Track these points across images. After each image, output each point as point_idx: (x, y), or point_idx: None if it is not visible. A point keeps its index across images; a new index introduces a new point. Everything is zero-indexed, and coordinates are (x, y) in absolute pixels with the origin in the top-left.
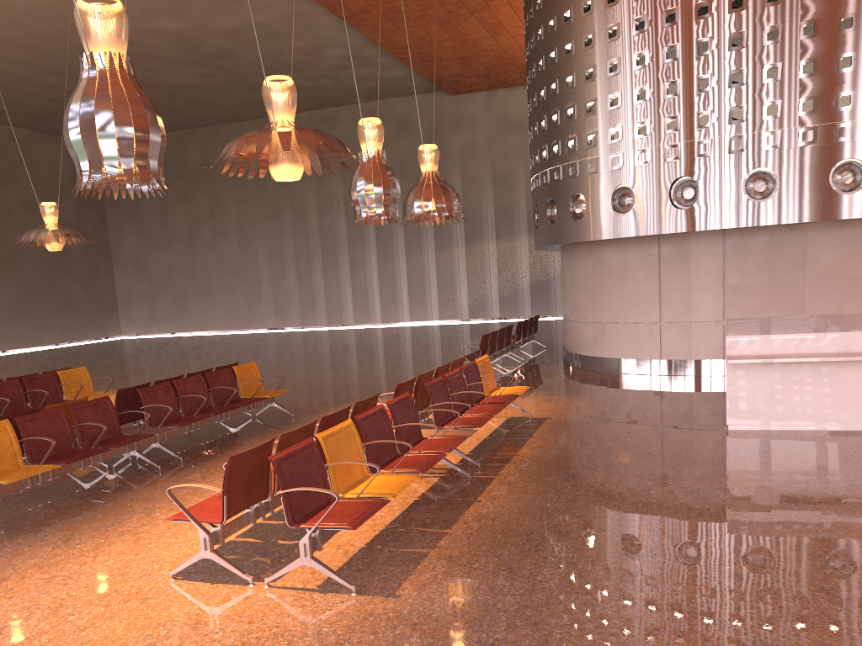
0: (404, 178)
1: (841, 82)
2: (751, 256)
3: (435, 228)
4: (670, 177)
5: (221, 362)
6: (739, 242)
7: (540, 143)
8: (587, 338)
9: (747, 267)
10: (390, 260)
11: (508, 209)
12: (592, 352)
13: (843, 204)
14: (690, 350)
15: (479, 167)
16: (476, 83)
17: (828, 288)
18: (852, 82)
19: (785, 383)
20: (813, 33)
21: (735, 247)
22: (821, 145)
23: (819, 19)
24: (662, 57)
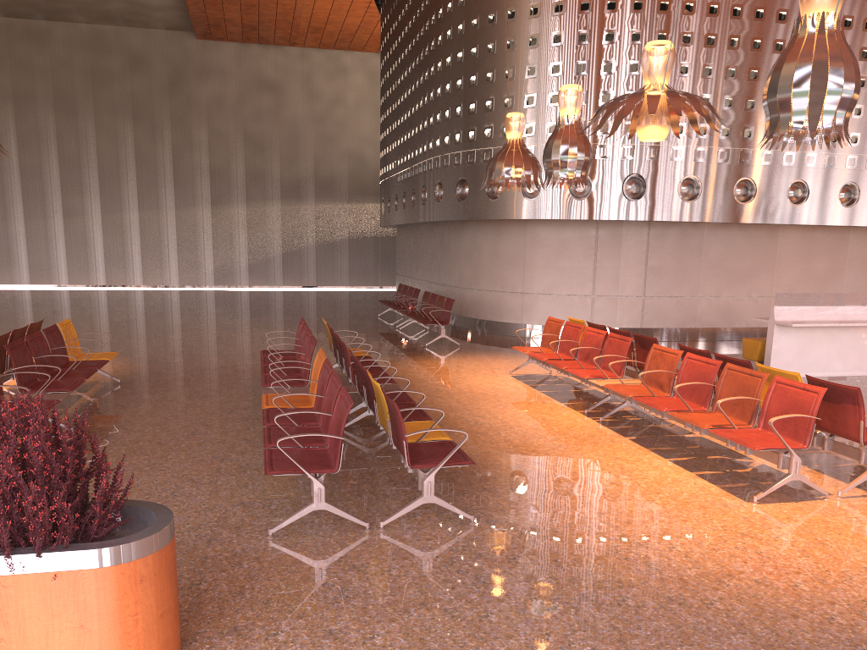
0: (138, 122)
1: (746, 118)
2: (666, 245)
3: (176, 183)
4: (624, 173)
5: (22, 323)
6: (659, 233)
7: (480, 121)
8: (514, 307)
9: (663, 254)
10: (118, 213)
11: (261, 172)
12: (519, 320)
13: (740, 211)
14: (616, 319)
15: (229, 124)
16: (235, 33)
17: (714, 275)
18: (752, 119)
19: (808, 343)
20: (733, 76)
21: (656, 237)
22: (730, 164)
23: (737, 67)
24: (626, 69)
